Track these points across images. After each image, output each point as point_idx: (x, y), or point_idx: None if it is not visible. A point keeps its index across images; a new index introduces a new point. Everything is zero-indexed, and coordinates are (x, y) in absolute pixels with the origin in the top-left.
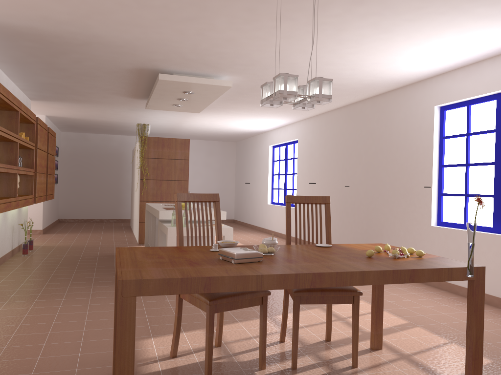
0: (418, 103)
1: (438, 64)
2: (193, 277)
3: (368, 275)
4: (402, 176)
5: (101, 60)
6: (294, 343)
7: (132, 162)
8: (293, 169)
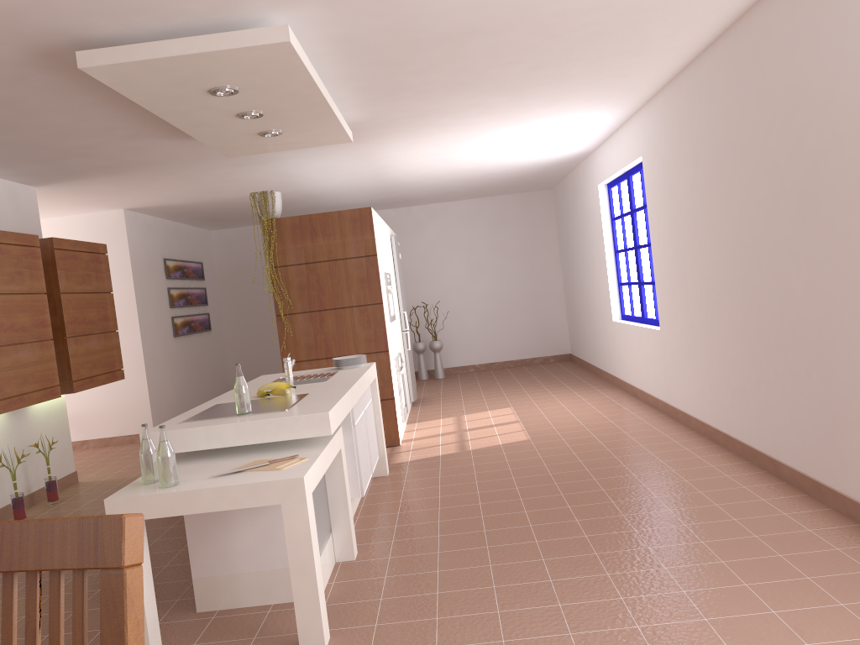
0: None
1: None
2: None
3: None
4: None
5: None
6: None
7: None
8: (648, 233)
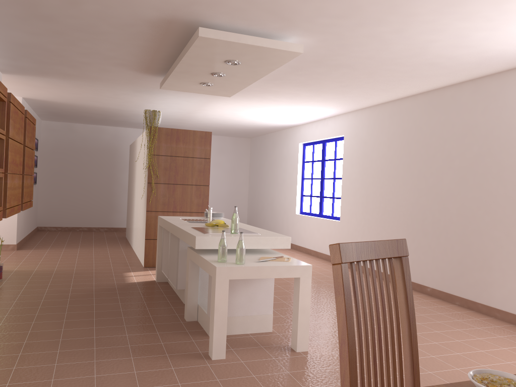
0: None
1: None
2: None
3: None
4: None
5: (111, 1)
6: None
7: (129, 159)
8: (334, 172)
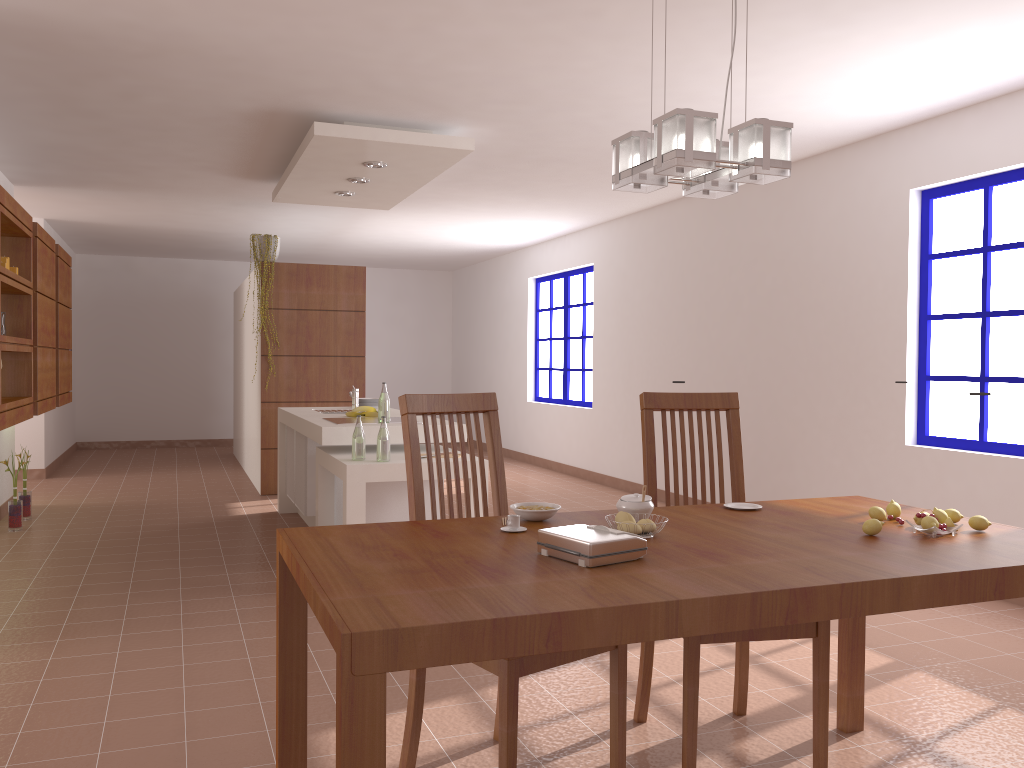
0: (870, 184)
1: (925, 99)
2: (519, 615)
3: (909, 588)
4: (837, 340)
5: (183, 92)
6: (688, 733)
7: (234, 317)
8: (584, 327)
